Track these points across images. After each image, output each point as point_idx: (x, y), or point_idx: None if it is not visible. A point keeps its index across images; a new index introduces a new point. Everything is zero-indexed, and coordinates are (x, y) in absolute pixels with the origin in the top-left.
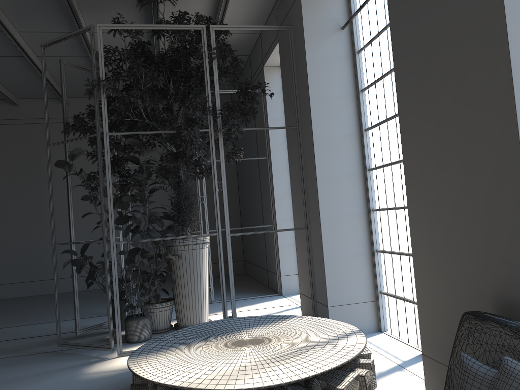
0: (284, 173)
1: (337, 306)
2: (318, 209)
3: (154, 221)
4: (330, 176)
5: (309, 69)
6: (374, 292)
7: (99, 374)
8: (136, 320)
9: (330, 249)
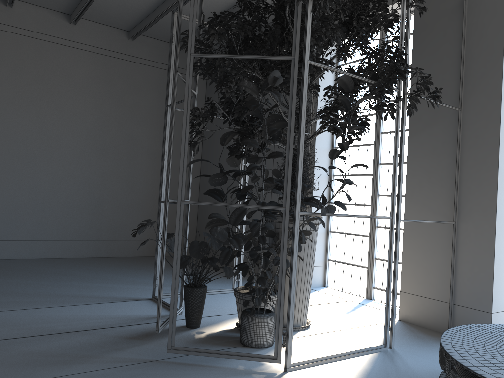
0: (325, 154)
1: (497, 312)
2: (491, 205)
3: (269, 188)
4: None
5: None
6: None
7: None
8: (268, 318)
9: (498, 250)
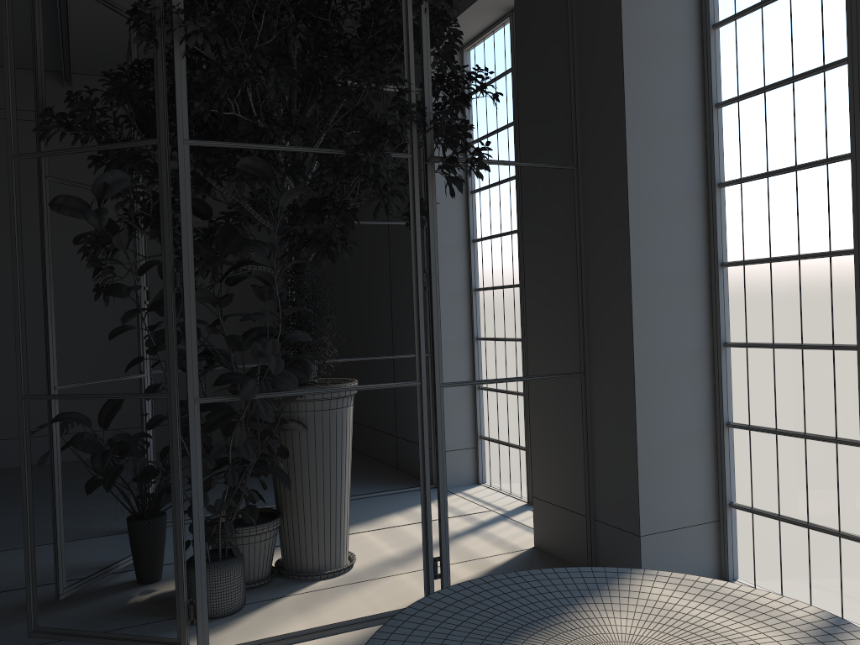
0: (455, 255)
1: (656, 534)
2: (627, 340)
3: (245, 346)
4: (654, 274)
5: (626, 47)
6: (715, 505)
7: None
8: (219, 569)
9: (648, 421)
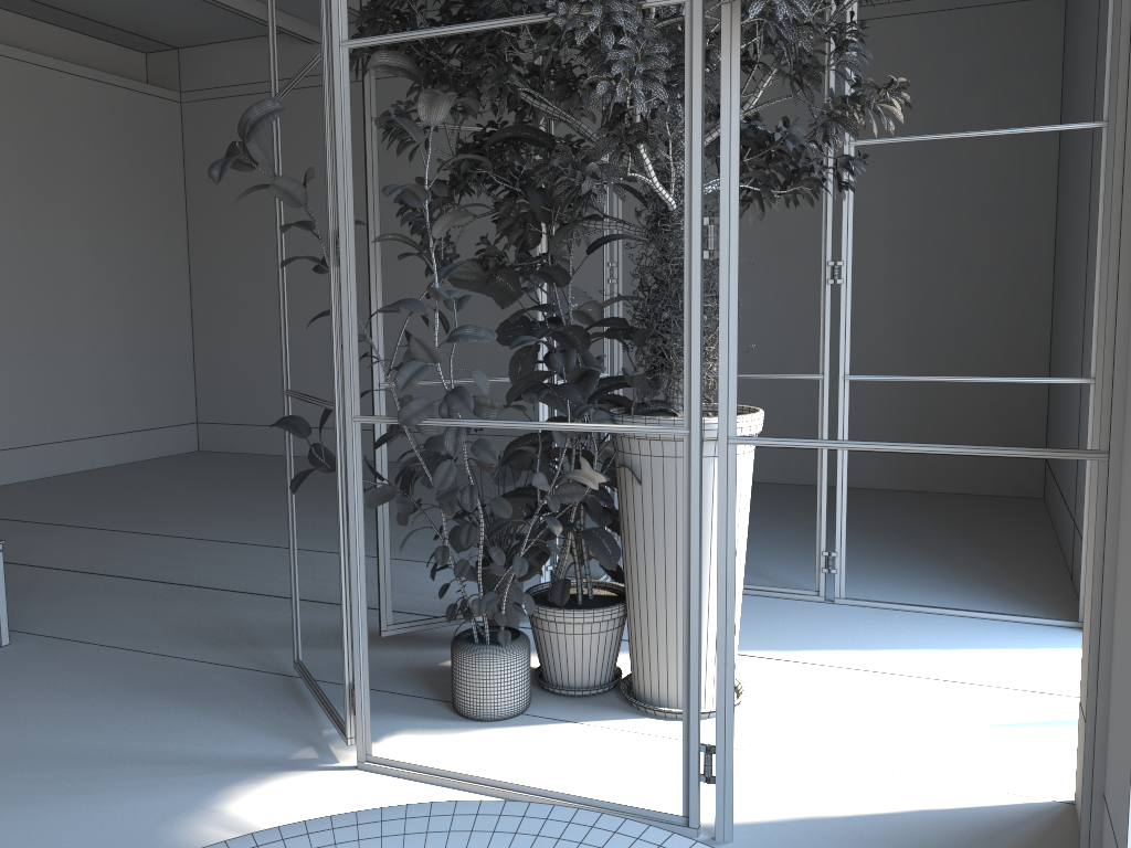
0: None
1: None
2: None
3: (580, 346)
4: None
5: None
6: None
7: (227, 834)
8: (471, 654)
9: None
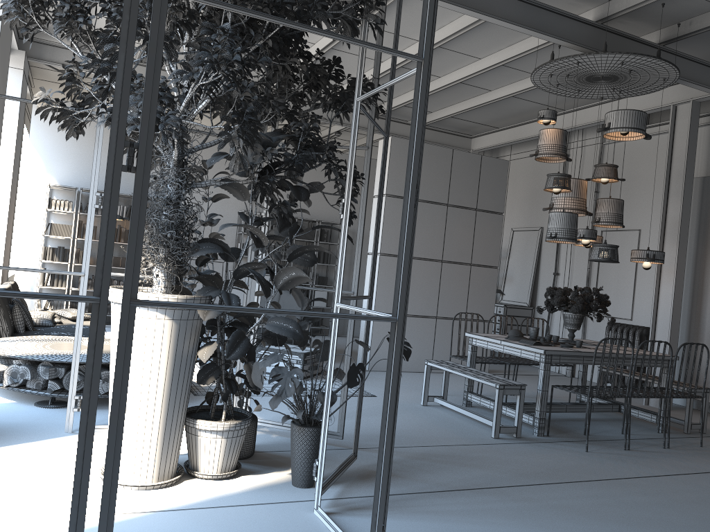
0: None
1: None
2: None
3: (225, 257)
4: None
5: None
6: None
7: None
8: None
9: None
